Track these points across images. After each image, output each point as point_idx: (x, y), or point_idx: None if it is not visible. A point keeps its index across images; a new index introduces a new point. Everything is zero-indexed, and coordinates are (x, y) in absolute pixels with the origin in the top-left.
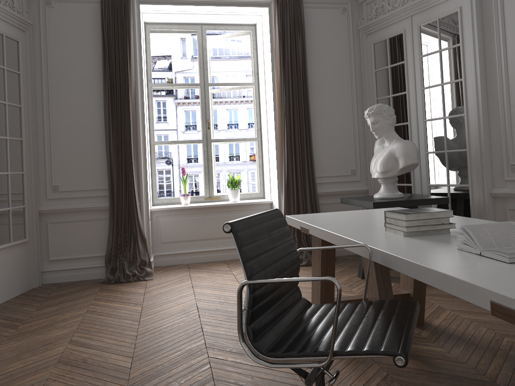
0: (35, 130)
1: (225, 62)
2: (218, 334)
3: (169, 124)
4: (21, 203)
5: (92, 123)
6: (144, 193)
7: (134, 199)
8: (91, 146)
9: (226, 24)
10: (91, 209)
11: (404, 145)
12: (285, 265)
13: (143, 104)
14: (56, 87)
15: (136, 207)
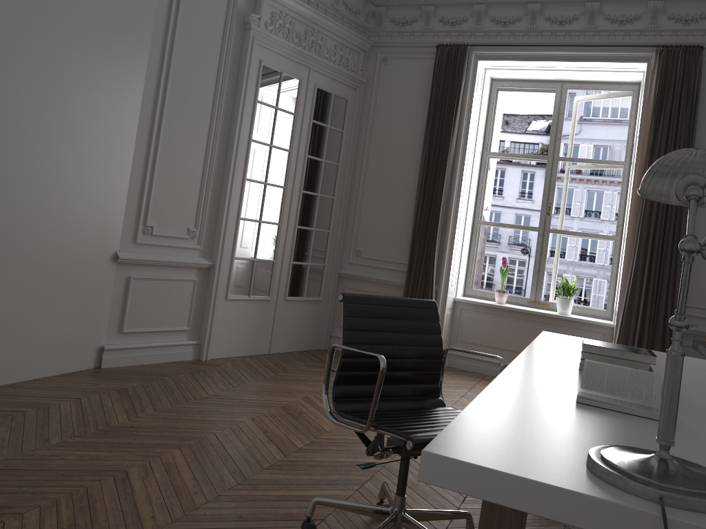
0: (349, 190)
1: (627, 128)
2: None
3: (534, 203)
4: (322, 261)
5: (404, 190)
6: (444, 277)
7: (431, 282)
8: (399, 215)
9: (596, 82)
10: (387, 283)
11: None
12: (409, 353)
13: (462, 175)
14: (377, 148)
15: (431, 291)
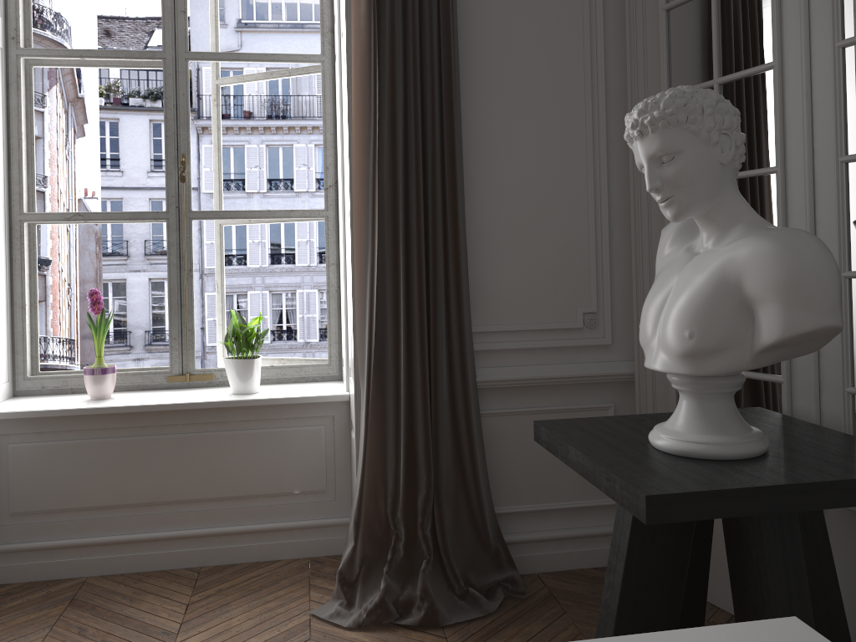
0: None
1: (314, 37)
2: None
3: None
4: None
5: None
6: None
7: None
8: None
9: None
10: None
11: (783, 248)
12: None
13: None
14: None
15: None
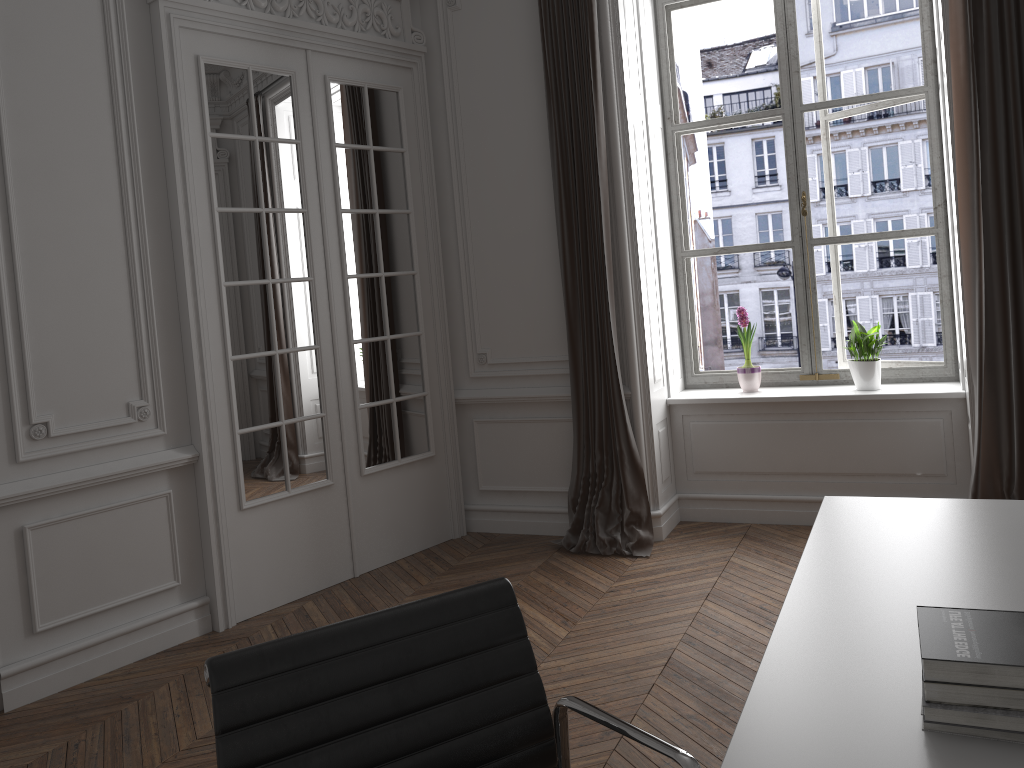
0: (441, 251)
1: (916, 24)
2: (643, 759)
3: (784, 189)
4: (418, 388)
5: (536, 230)
6: (639, 371)
7: (617, 385)
8: (537, 276)
9: None
10: (541, 401)
11: None
12: (449, 762)
13: (630, 181)
14: (473, 165)
15: (620, 400)
